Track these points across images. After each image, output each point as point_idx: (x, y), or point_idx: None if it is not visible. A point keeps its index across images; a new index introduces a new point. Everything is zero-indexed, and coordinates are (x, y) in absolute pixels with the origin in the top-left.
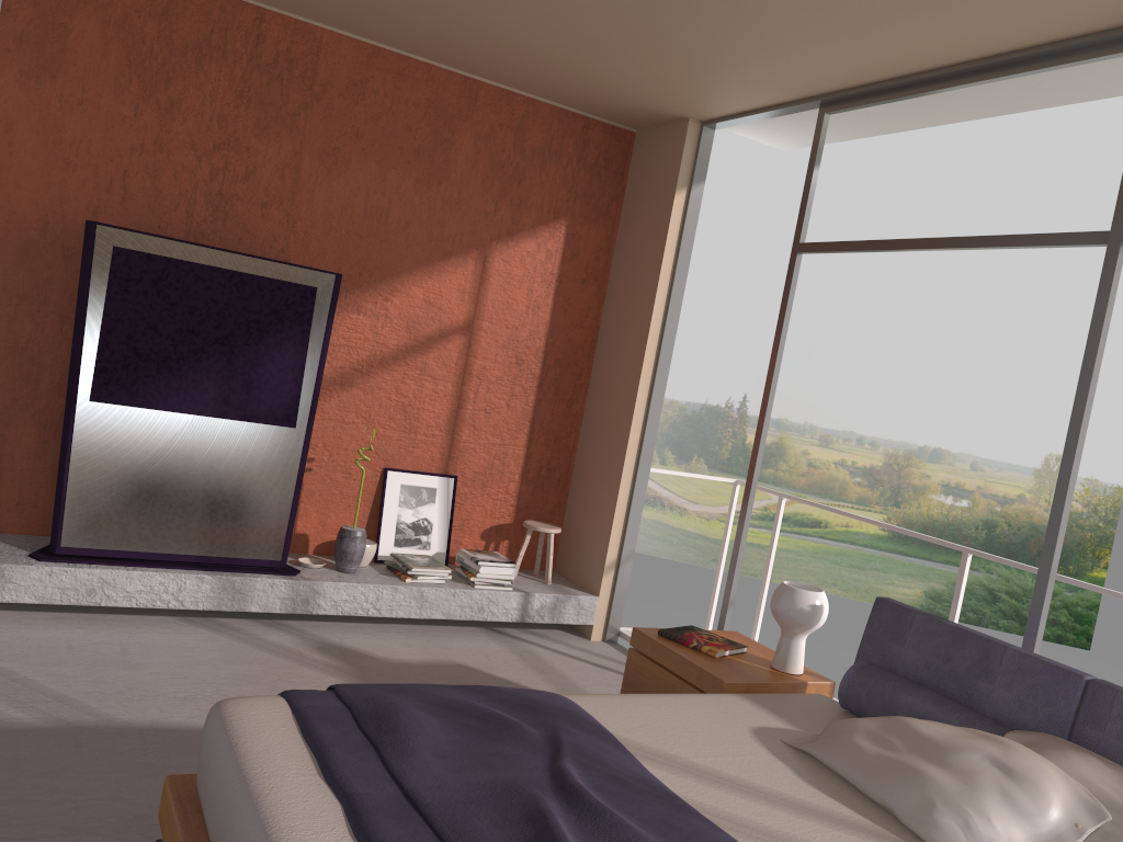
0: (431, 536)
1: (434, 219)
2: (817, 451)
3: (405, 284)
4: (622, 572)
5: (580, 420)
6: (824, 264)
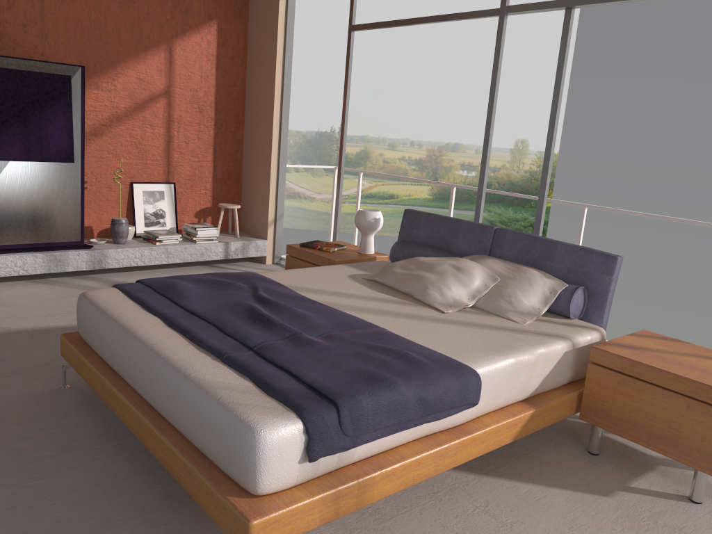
0: (166, 219)
1: (135, 26)
2: (388, 153)
3: (124, 69)
4: (278, 225)
5: (242, 142)
6: (380, 34)
